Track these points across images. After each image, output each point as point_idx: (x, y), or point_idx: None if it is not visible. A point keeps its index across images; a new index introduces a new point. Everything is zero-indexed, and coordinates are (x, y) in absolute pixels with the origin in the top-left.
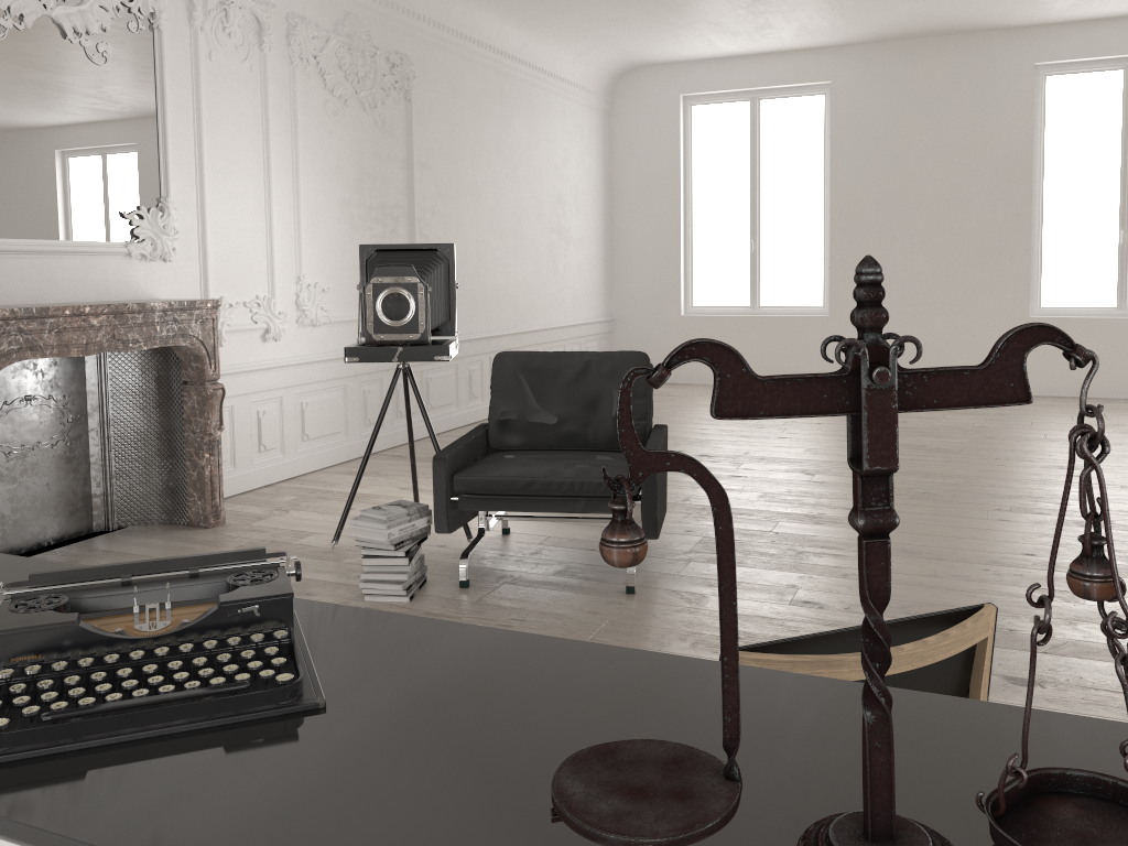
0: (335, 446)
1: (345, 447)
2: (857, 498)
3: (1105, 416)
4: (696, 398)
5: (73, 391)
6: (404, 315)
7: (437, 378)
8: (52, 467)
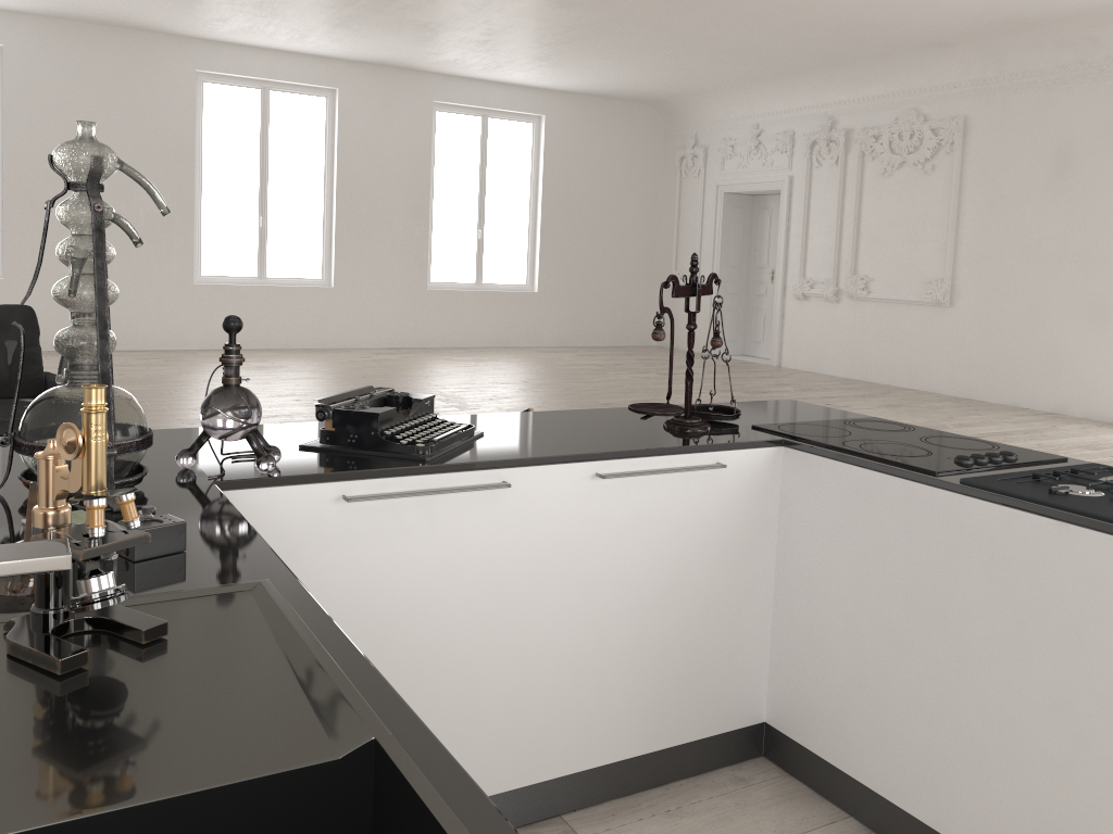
0: None
1: None
2: (691, 320)
3: (268, 361)
4: None
5: None
6: None
7: None
8: None
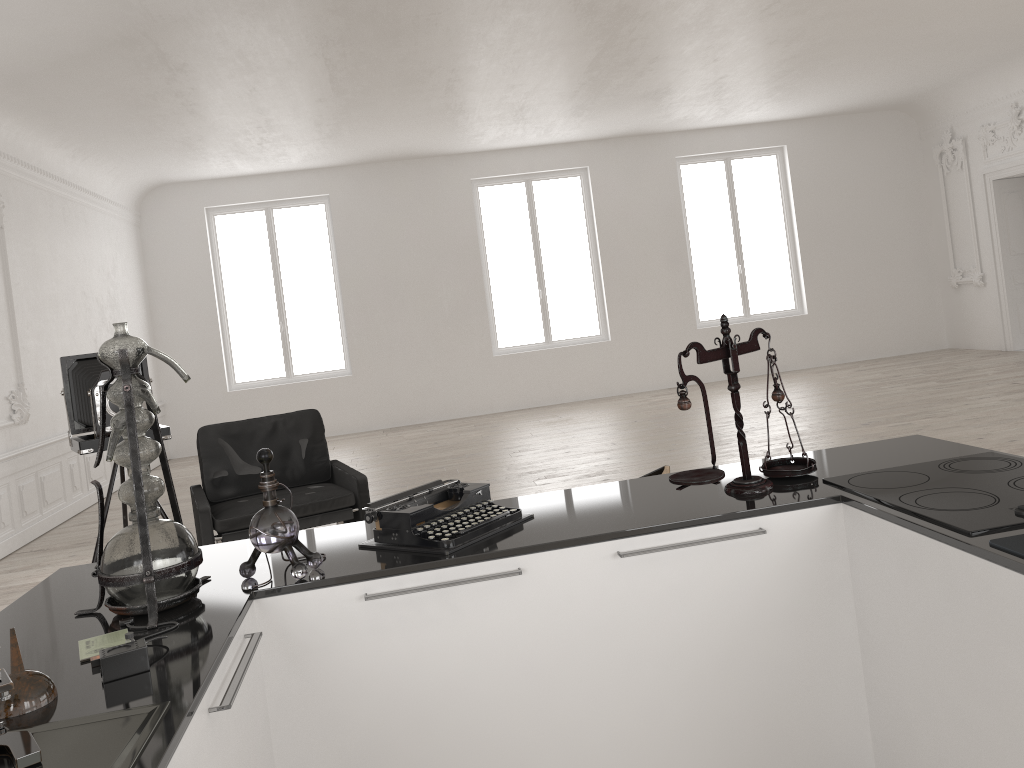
0: None
1: None
2: (730, 381)
3: (557, 416)
4: None
5: None
6: None
7: (49, 476)
8: None
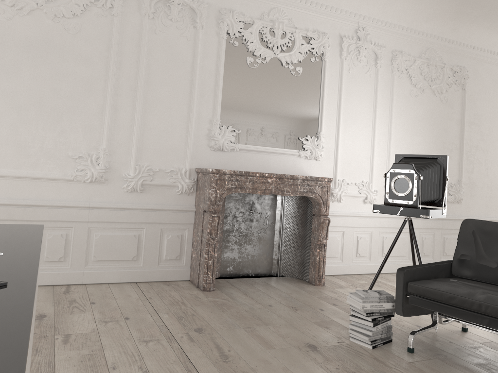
0: (401, 263)
1: (407, 264)
2: None
3: None
4: None
5: (270, 212)
6: (405, 190)
7: None
8: (257, 242)
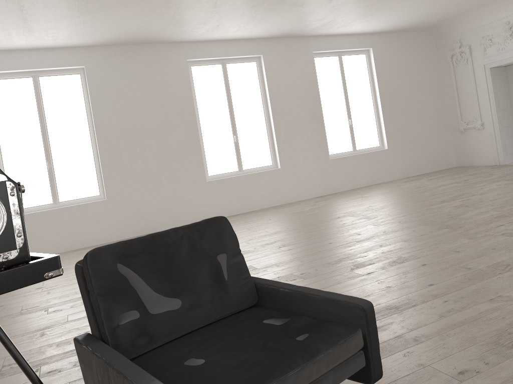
0: None
1: None
2: None
3: (265, 219)
4: None
5: None
6: None
7: None
8: None
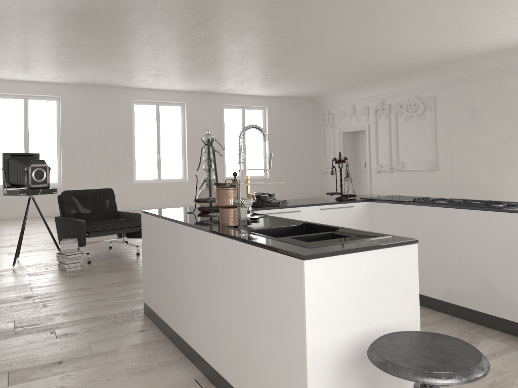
0: None
1: None
2: (340, 169)
3: None
4: (16, 222)
5: None
6: (42, 178)
7: None
8: None
